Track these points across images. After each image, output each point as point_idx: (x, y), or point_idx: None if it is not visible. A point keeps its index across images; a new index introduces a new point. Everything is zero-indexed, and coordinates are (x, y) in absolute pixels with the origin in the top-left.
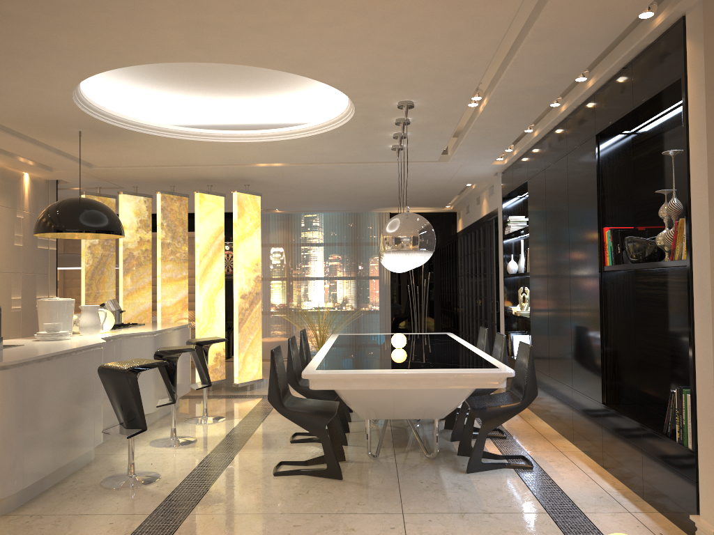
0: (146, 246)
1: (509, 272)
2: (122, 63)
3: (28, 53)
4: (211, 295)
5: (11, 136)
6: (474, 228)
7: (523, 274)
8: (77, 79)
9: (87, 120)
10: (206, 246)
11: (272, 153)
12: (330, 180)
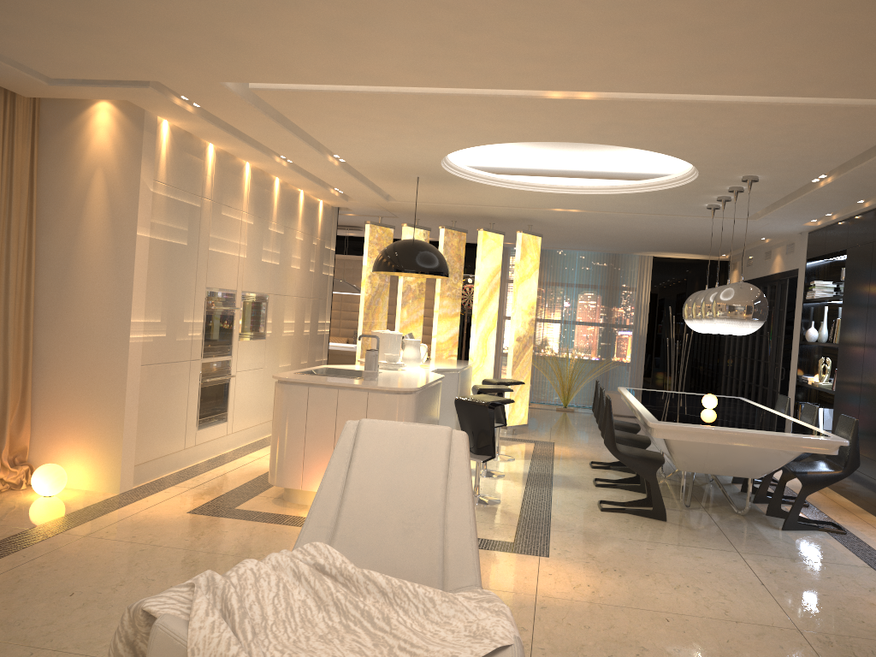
0: (422, 279)
1: (807, 339)
2: (517, 140)
3: (448, 131)
4: (485, 334)
5: (351, 176)
6: (757, 284)
7: (828, 344)
8: (465, 147)
9: (435, 170)
10: (485, 285)
11: (579, 202)
12: (616, 226)
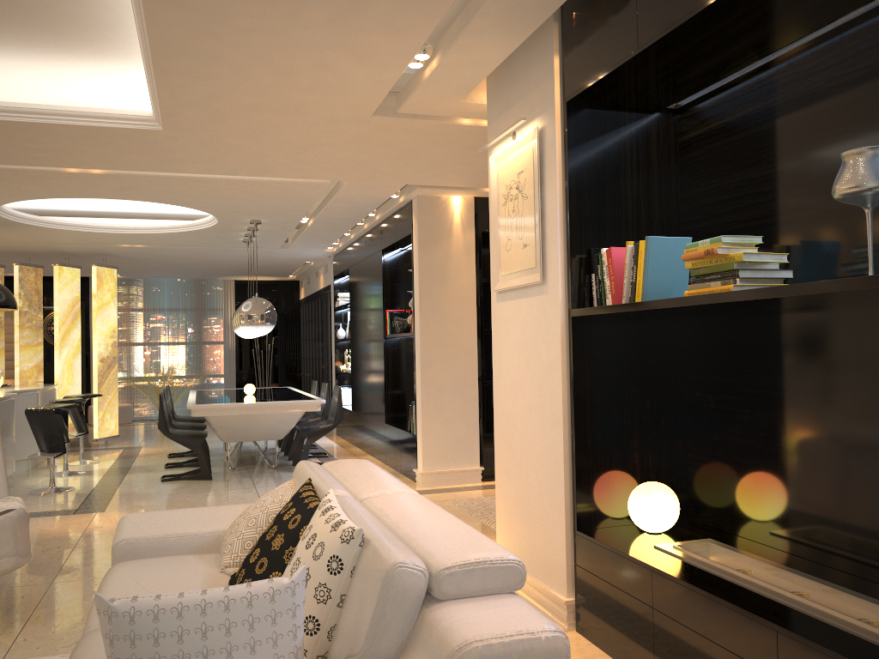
0: None
1: (338, 337)
2: (58, 197)
3: None
4: (69, 359)
5: None
6: (314, 298)
7: (347, 339)
8: (14, 201)
9: None
10: (65, 314)
11: (139, 239)
12: (184, 256)
